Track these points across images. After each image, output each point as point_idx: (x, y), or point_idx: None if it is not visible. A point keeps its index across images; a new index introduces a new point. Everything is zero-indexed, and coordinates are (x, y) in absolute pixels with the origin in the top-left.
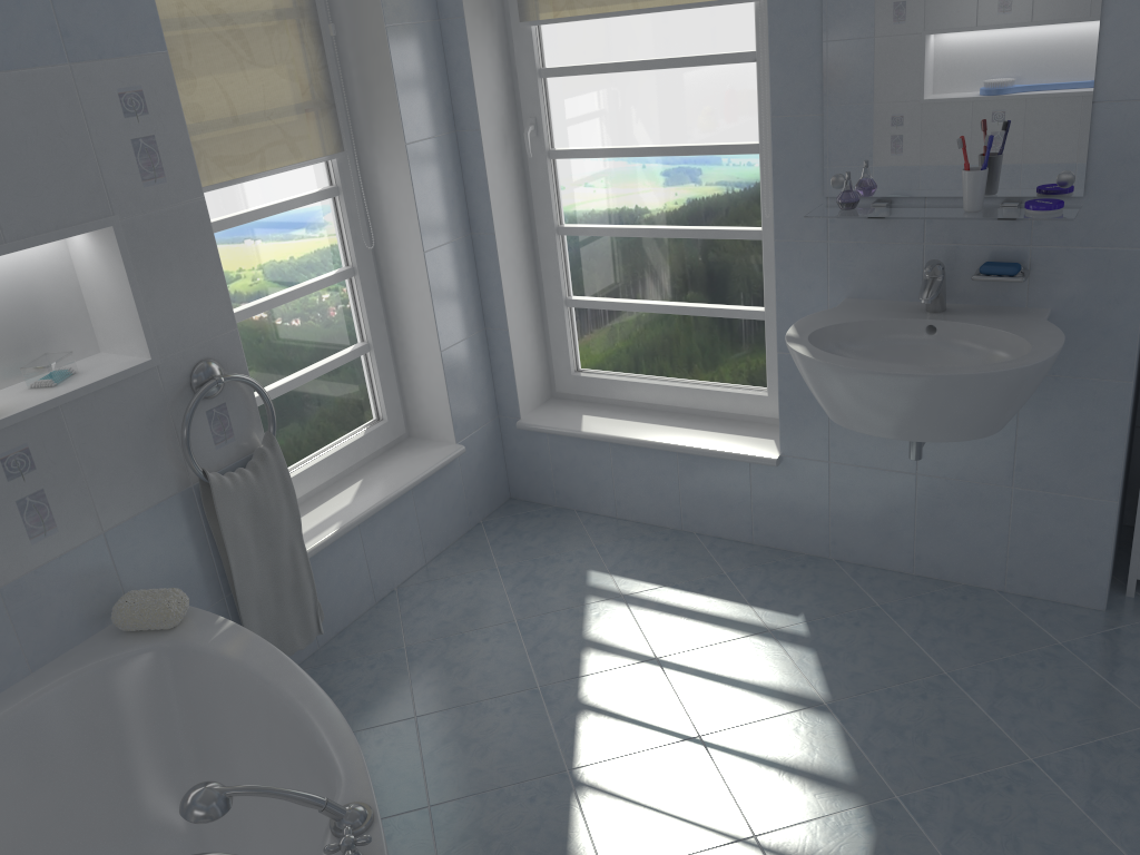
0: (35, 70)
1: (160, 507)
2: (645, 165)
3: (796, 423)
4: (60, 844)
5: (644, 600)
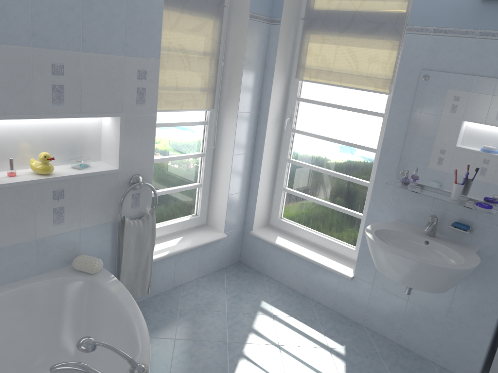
0: (111, 56)
1: (103, 225)
2: (329, 144)
3: (363, 265)
4: (25, 345)
5: (280, 319)
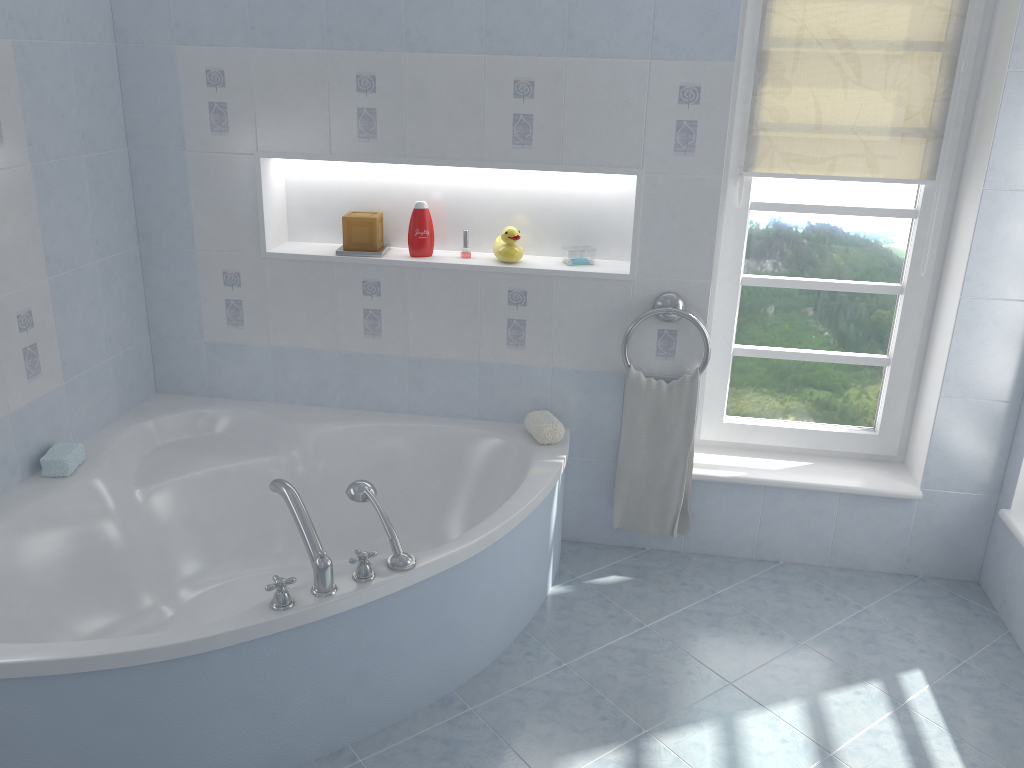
0: (622, 60)
1: (596, 373)
2: None
3: None
4: (425, 511)
5: (910, 722)
